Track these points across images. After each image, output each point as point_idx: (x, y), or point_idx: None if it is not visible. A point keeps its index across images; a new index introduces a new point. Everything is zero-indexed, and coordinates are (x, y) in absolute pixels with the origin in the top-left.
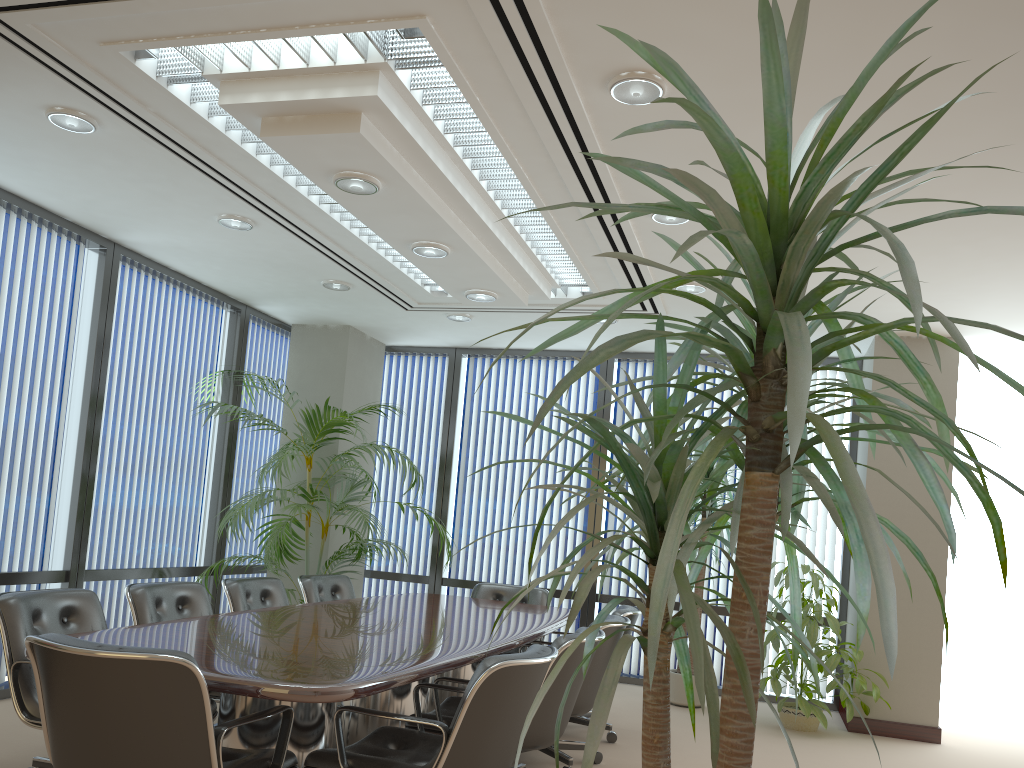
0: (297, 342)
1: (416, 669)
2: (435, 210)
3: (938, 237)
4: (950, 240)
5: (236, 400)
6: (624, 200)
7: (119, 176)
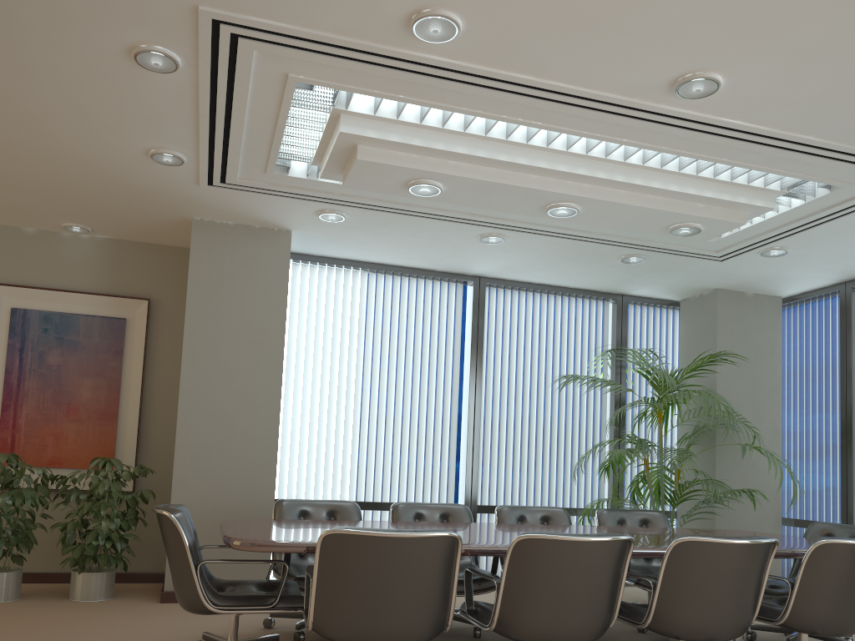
0: (684, 314)
1: None
2: (497, 182)
3: None
4: None
5: (620, 372)
6: (636, 97)
7: (402, 236)
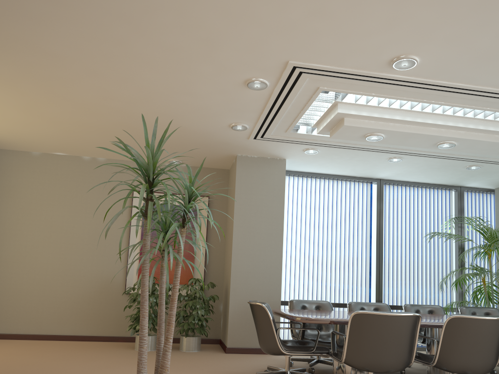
0: (497, 196)
1: None
2: (415, 132)
3: None
4: None
5: (461, 230)
6: None
7: (345, 159)
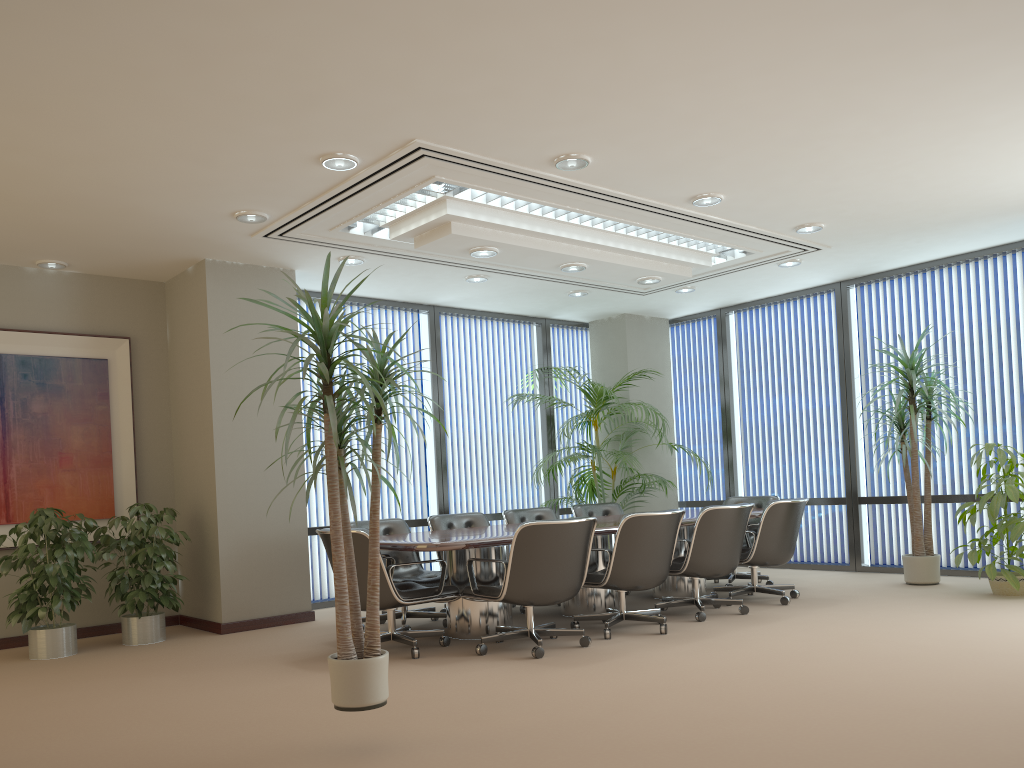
0: (593, 335)
1: (512, 536)
2: (543, 249)
3: (926, 148)
4: (941, 146)
5: (548, 388)
6: (664, 202)
7: (397, 275)
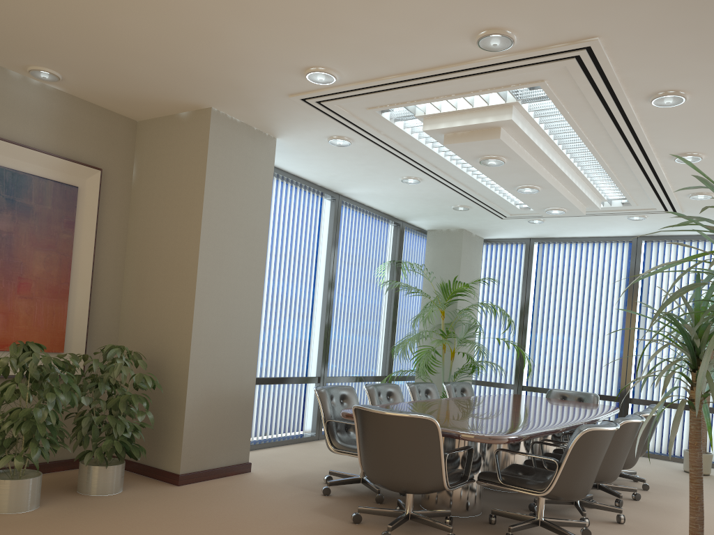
0: (430, 240)
1: (536, 431)
2: (535, 170)
3: None
4: None
5: (398, 278)
6: (656, 152)
7: (353, 163)
